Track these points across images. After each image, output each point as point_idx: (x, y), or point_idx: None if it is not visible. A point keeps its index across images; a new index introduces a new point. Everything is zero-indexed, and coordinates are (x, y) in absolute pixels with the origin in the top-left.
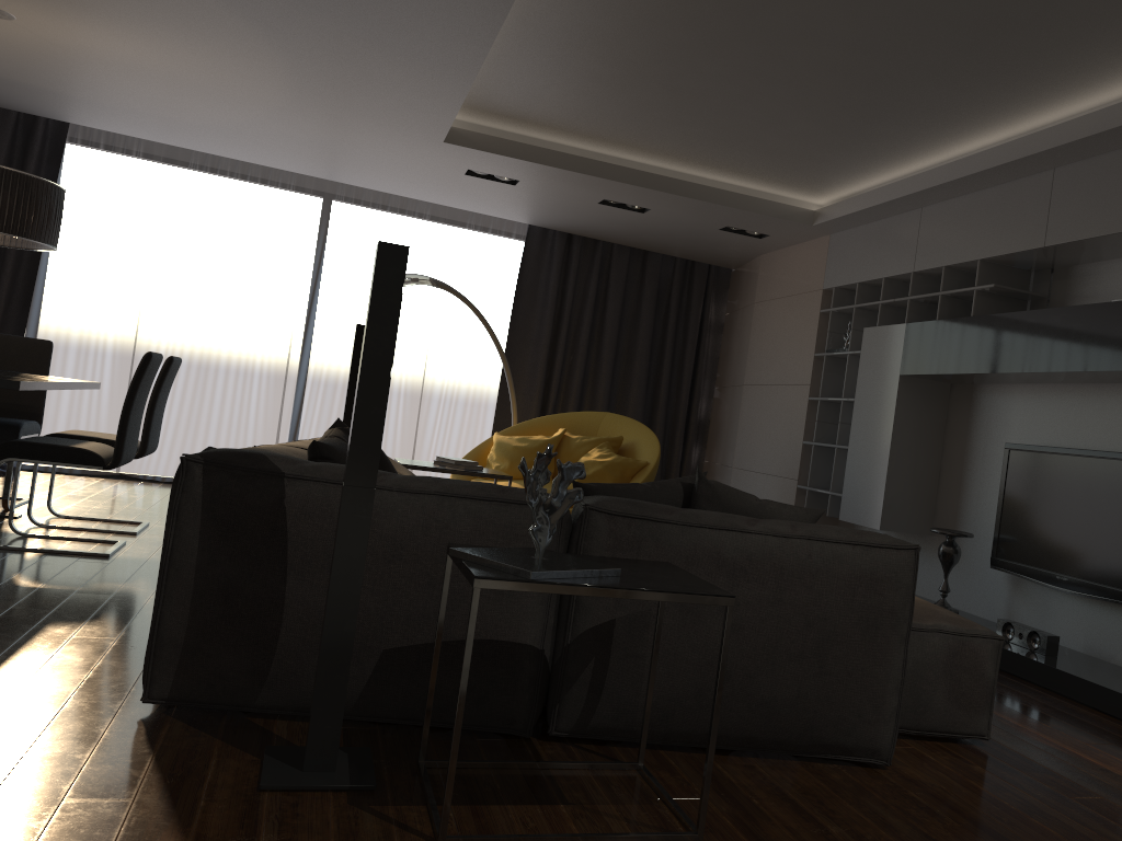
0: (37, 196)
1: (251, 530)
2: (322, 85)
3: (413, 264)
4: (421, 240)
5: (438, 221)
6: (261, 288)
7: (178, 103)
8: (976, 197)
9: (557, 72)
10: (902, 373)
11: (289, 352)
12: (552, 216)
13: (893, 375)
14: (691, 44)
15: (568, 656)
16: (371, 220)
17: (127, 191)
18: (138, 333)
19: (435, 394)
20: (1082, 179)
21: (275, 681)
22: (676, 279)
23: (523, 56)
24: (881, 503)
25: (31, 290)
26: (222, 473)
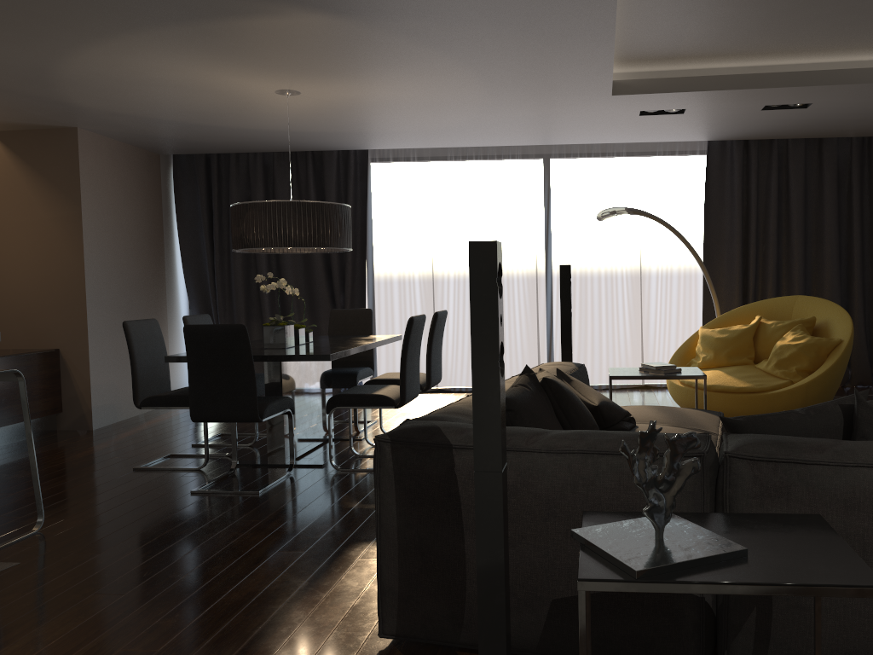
0: (329, 216)
1: (432, 496)
2: (504, 79)
3: (618, 195)
4: (621, 174)
5: (633, 156)
6: (509, 238)
7: (419, 119)
8: None
9: (688, 9)
10: None
11: (536, 282)
12: (724, 129)
13: None
14: None
15: (728, 604)
16: (581, 167)
17: (411, 187)
18: (434, 287)
19: (652, 297)
20: None
21: (470, 624)
22: (854, 158)
23: (654, 4)
24: None
25: (364, 270)
26: (405, 449)
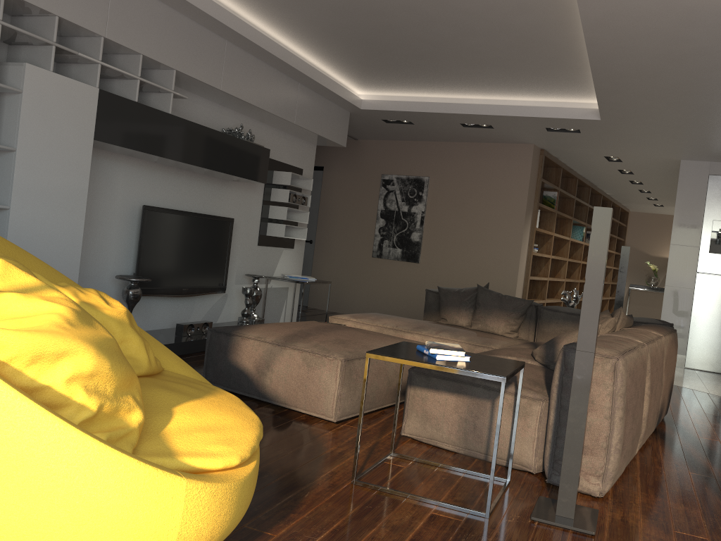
0: None
1: None
2: None
3: None
4: None
5: None
6: None
7: None
8: (172, 14)
9: None
10: (97, 139)
11: None
12: None
13: (84, 137)
14: (453, 2)
15: None
16: None
17: None
18: None
19: None
20: (240, 60)
21: None
22: None
23: None
24: (77, 266)
25: None
26: None
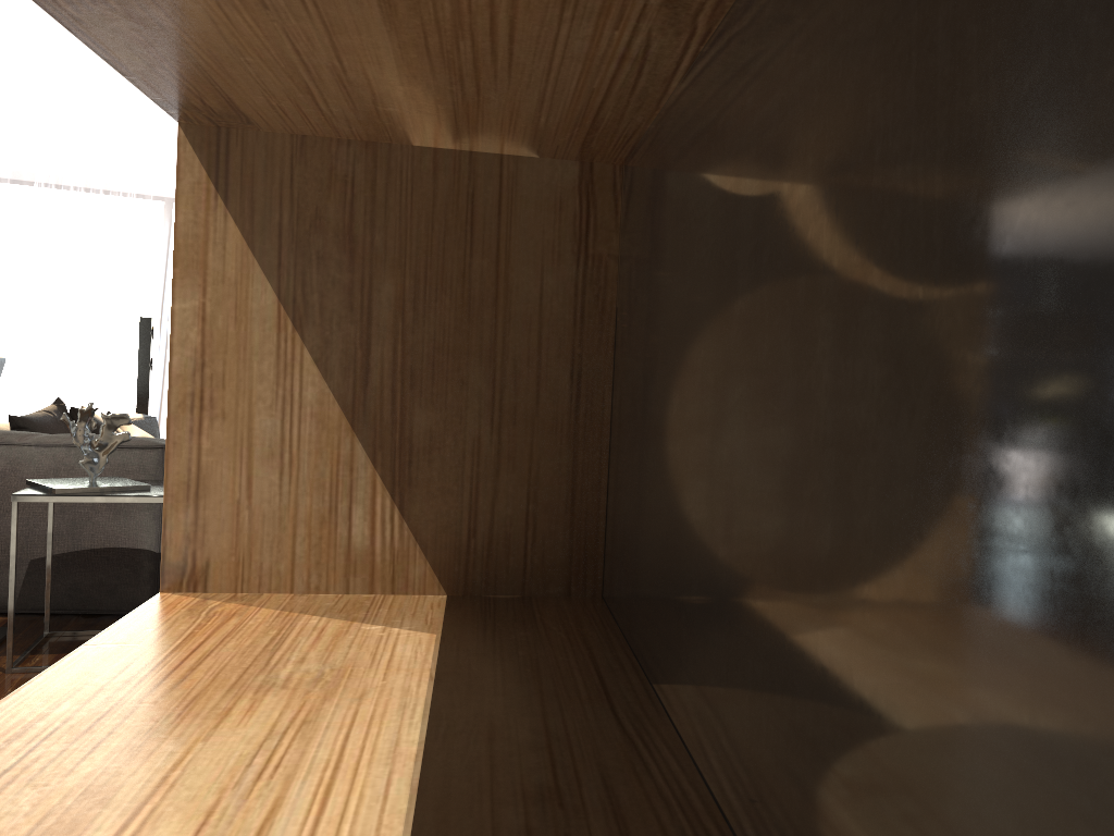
0: None
1: None
2: (88, 117)
3: None
4: None
5: None
6: (114, 288)
7: None
8: None
9: None
10: None
11: None
12: None
13: None
14: None
15: None
16: None
17: None
18: (5, 337)
19: None
20: None
21: None
22: None
23: None
24: None
25: None
26: None
